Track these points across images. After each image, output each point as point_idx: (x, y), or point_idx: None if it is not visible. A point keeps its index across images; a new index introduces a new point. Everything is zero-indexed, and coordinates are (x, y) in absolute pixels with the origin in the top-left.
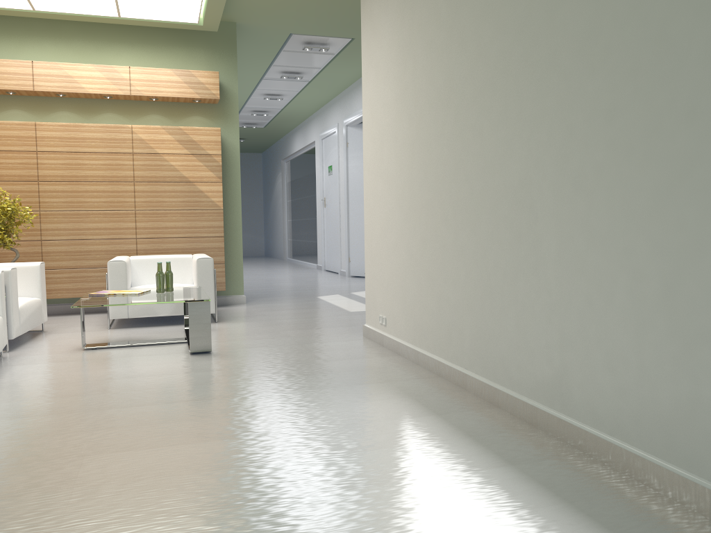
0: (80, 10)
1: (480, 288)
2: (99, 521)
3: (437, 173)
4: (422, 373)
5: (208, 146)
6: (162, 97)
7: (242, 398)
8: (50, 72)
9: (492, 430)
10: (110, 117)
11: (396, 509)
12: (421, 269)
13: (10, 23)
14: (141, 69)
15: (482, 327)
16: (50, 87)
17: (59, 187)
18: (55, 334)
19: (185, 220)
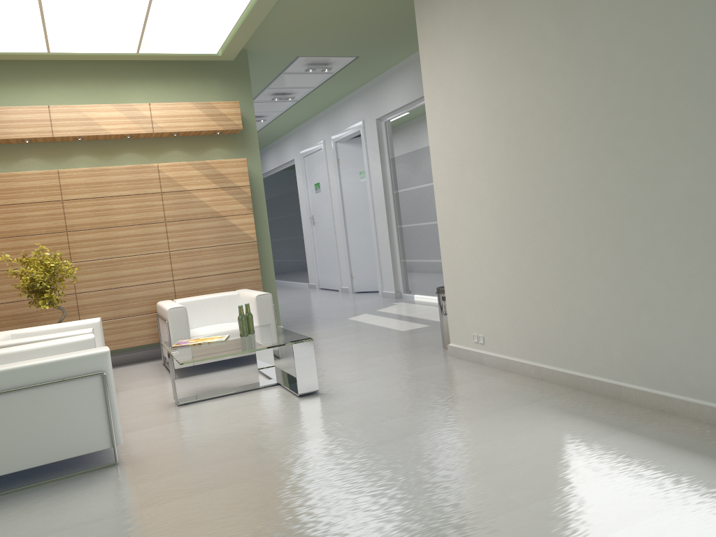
0: (98, 48)
1: (634, 301)
2: None
3: (555, 191)
4: (556, 388)
5: (236, 178)
6: (185, 132)
7: (413, 437)
8: (68, 116)
9: (698, 439)
10: (130, 157)
11: (712, 534)
12: (538, 286)
13: (16, 68)
14: (161, 104)
15: (639, 339)
16: (70, 132)
17: (89, 235)
18: (123, 391)
19: (220, 256)
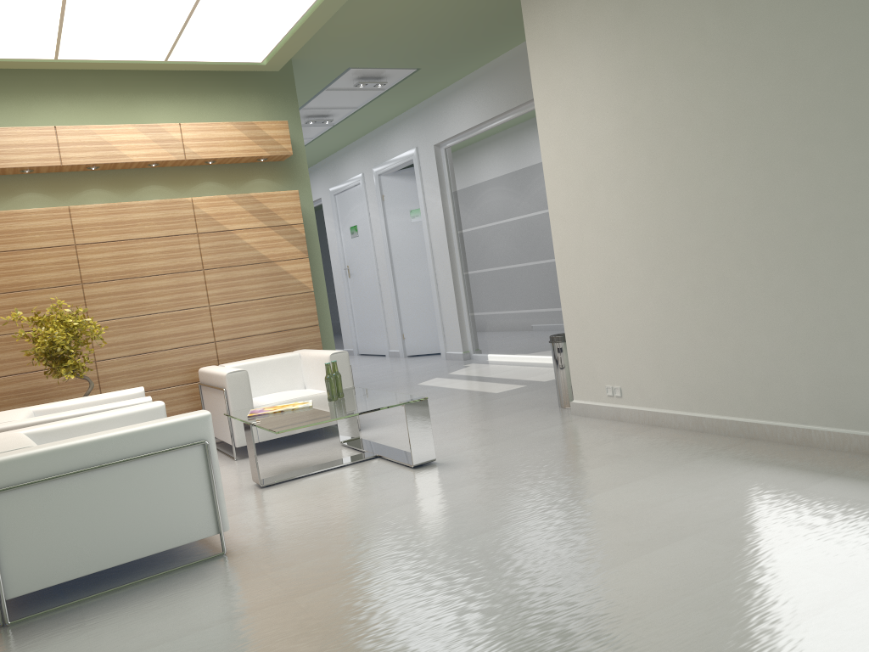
0: (118, 55)
1: (825, 330)
2: (729, 649)
3: (718, 211)
4: (725, 439)
5: (287, 215)
6: (223, 159)
7: (587, 500)
8: (80, 139)
9: None
10: (154, 191)
11: None
12: (696, 323)
13: (8, 79)
14: (194, 125)
15: (833, 374)
16: (82, 159)
17: (110, 288)
18: None
19: (270, 310)
